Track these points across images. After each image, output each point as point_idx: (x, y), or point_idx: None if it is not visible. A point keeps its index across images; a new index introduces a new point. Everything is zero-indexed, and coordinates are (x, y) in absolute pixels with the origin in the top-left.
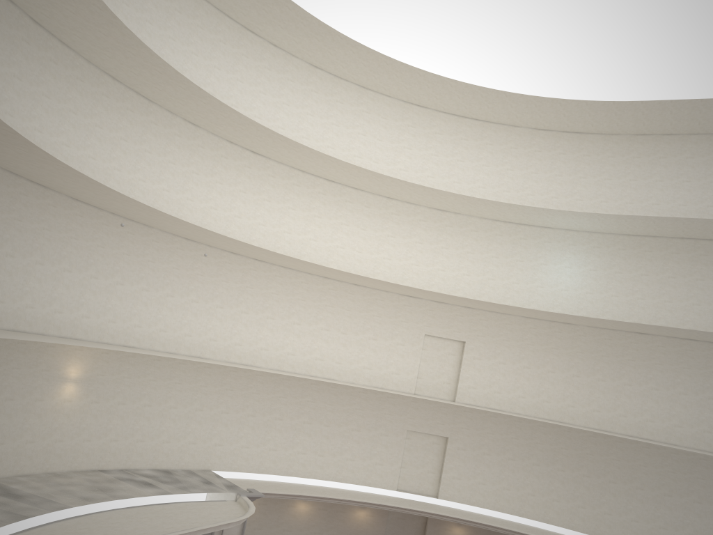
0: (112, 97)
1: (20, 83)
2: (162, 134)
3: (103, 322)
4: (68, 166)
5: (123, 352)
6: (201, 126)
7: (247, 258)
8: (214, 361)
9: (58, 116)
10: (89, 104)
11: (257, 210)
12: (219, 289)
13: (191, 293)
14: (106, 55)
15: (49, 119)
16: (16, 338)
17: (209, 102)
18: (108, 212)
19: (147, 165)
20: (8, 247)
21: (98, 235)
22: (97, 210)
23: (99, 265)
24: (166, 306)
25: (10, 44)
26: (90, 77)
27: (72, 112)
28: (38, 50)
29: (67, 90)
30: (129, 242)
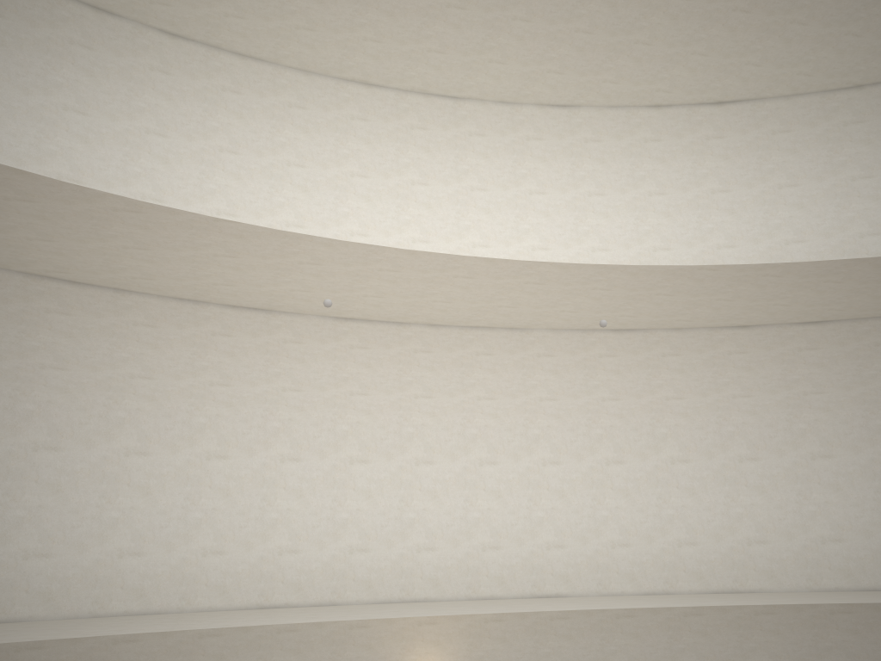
0: (374, 118)
1: (165, 142)
2: (500, 147)
3: (470, 552)
4: (121, 199)
5: (536, 612)
6: (578, 101)
7: (782, 328)
8: (760, 597)
9: (265, 179)
10: (327, 142)
11: (769, 215)
12: (733, 418)
13: (663, 445)
14: (301, 27)
15: (245, 189)
16: (58, 637)
17: (529, 8)
18: (421, 326)
19: (484, 214)
20: (207, 441)
21: (411, 375)
22: (395, 328)
23: (428, 434)
24: (610, 487)
25: (125, 81)
26: (318, 97)
27: (293, 166)
28: (192, 79)
29: (274, 131)
30: (484, 373)
